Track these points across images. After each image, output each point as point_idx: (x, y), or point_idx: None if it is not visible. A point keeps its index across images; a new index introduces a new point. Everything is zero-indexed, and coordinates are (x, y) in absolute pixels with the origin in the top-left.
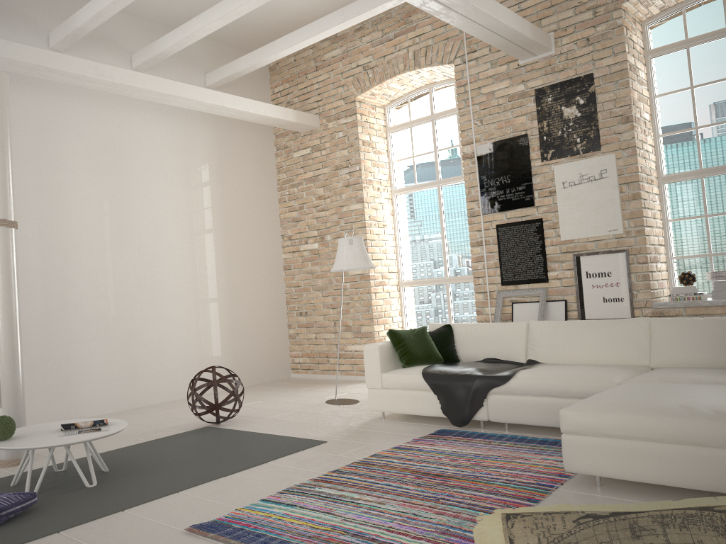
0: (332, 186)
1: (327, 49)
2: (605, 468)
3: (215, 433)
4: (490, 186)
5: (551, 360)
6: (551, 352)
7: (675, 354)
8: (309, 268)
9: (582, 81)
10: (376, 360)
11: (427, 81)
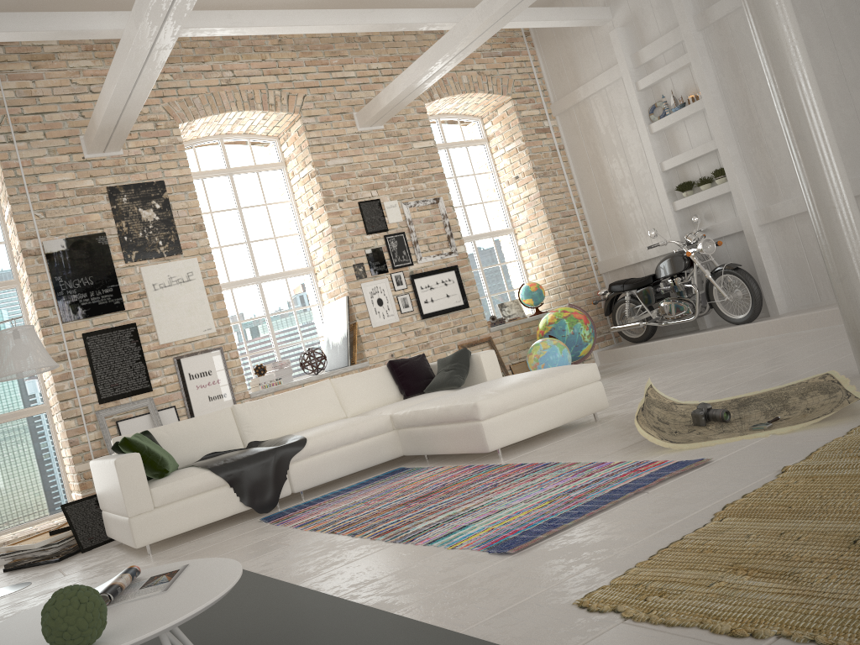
0: None
1: None
2: (513, 435)
3: None
4: (70, 289)
5: (271, 436)
6: (269, 428)
7: (362, 401)
8: None
9: (155, 187)
10: (140, 473)
11: None
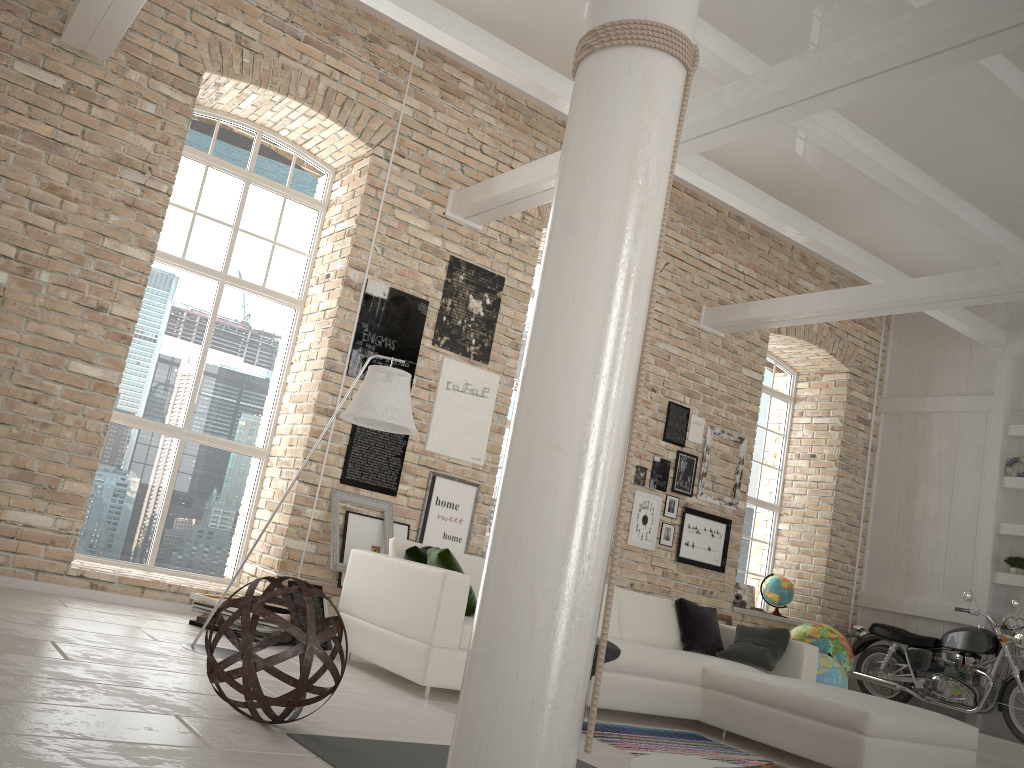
0: (95, 186)
1: None
2: None
3: (396, 755)
4: (370, 343)
5: None
6: None
7: (642, 630)
8: None
9: (495, 280)
10: (462, 600)
11: (273, 124)
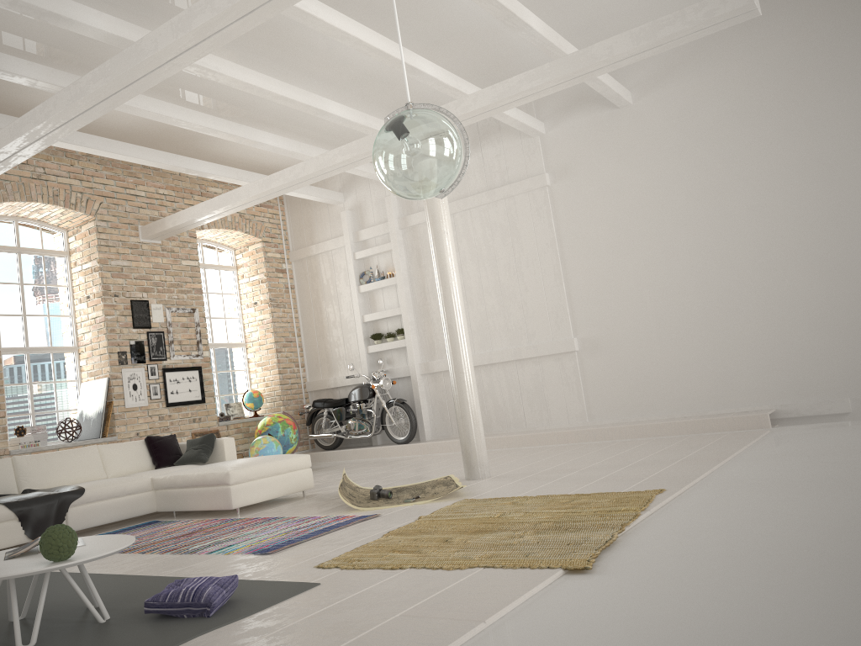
0: None
1: None
2: (250, 499)
3: None
4: None
5: (43, 487)
6: (43, 479)
7: (122, 467)
8: None
9: None
10: None
11: None
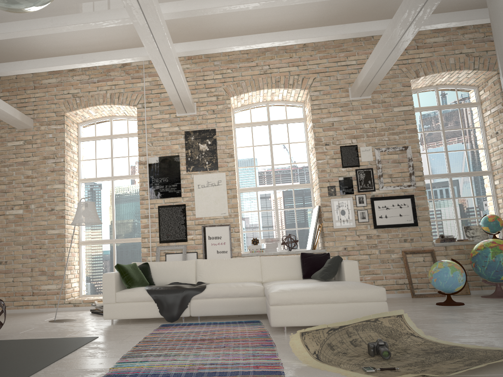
0: (40, 170)
1: (45, 77)
2: (292, 321)
3: None
4: (156, 182)
5: (211, 281)
6: (211, 276)
7: (274, 274)
8: (13, 227)
9: (210, 132)
10: (112, 283)
11: (111, 114)
